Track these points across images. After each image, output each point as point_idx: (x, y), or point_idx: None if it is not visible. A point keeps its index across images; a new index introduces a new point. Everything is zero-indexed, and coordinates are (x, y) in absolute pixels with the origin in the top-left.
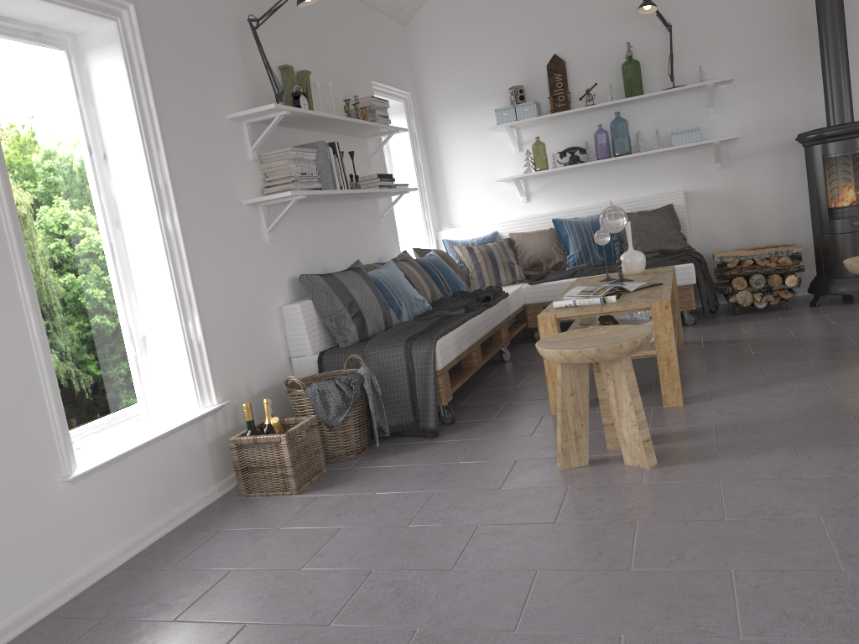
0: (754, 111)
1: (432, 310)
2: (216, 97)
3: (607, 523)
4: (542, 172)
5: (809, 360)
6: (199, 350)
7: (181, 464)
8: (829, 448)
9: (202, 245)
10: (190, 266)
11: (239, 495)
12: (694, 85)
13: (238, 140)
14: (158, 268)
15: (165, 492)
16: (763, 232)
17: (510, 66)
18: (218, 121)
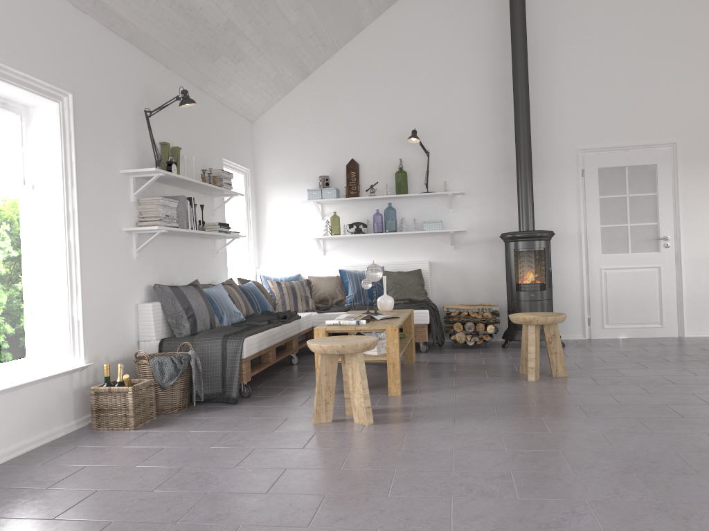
0: (477, 215)
1: (245, 320)
2: (115, 158)
3: (334, 449)
4: (335, 236)
5: (485, 376)
6: (77, 325)
7: (54, 401)
8: (474, 419)
9: (91, 254)
10: (81, 267)
11: (91, 429)
12: (439, 193)
13: (125, 187)
14: (59, 265)
15: (40, 419)
16: (478, 295)
17: (321, 162)
18: (114, 173)
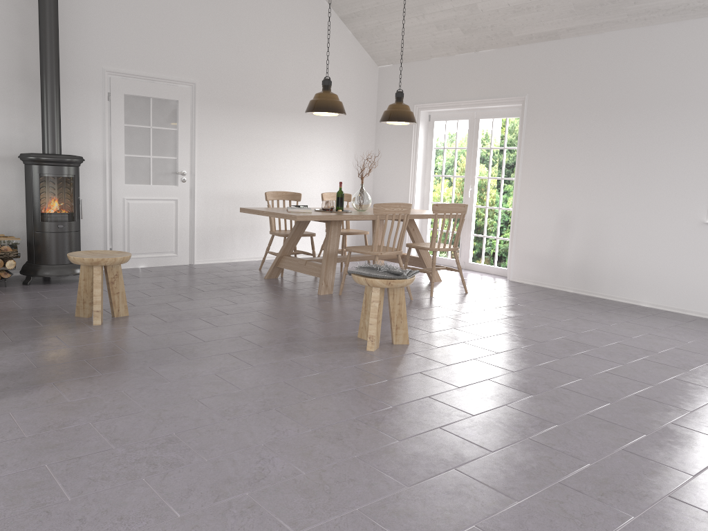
0: None
1: None
2: None
3: None
4: None
5: (39, 324)
6: None
7: None
8: (78, 381)
9: None
10: None
11: None
12: None
13: None
14: None
15: None
16: None
17: None
18: None
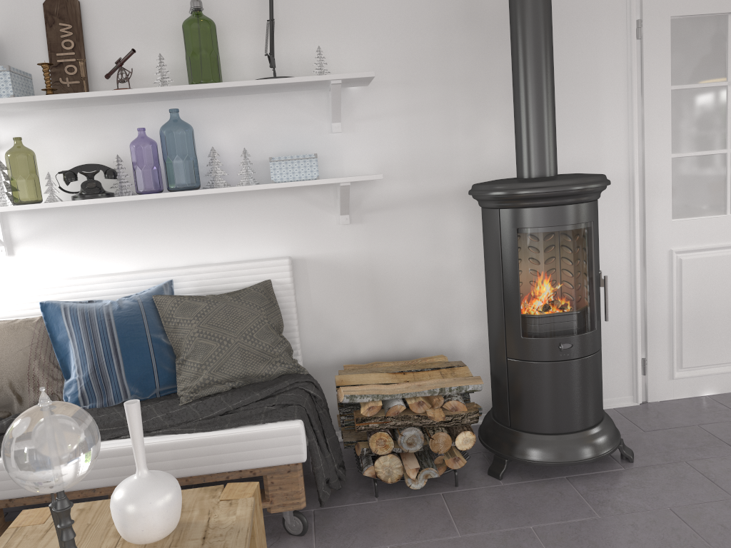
0: (402, 137)
1: None
2: None
3: None
4: (22, 208)
5: None
6: None
7: None
8: None
9: None
10: None
11: None
12: (309, 79)
13: None
14: None
15: None
16: (411, 329)
17: None
18: None
